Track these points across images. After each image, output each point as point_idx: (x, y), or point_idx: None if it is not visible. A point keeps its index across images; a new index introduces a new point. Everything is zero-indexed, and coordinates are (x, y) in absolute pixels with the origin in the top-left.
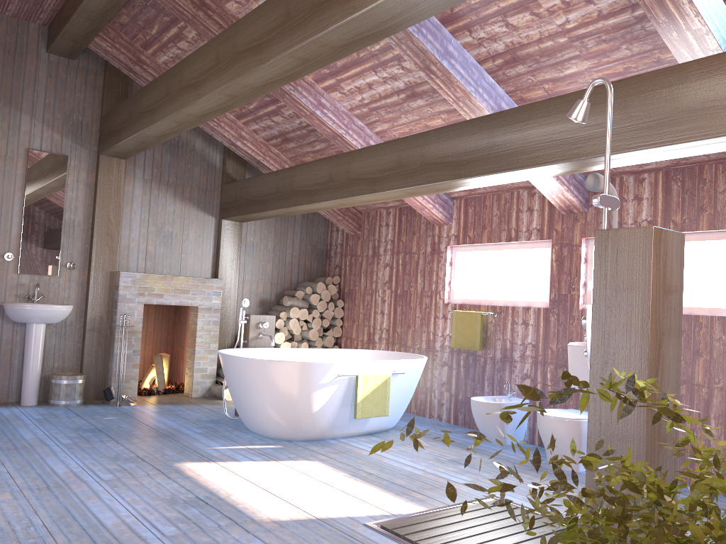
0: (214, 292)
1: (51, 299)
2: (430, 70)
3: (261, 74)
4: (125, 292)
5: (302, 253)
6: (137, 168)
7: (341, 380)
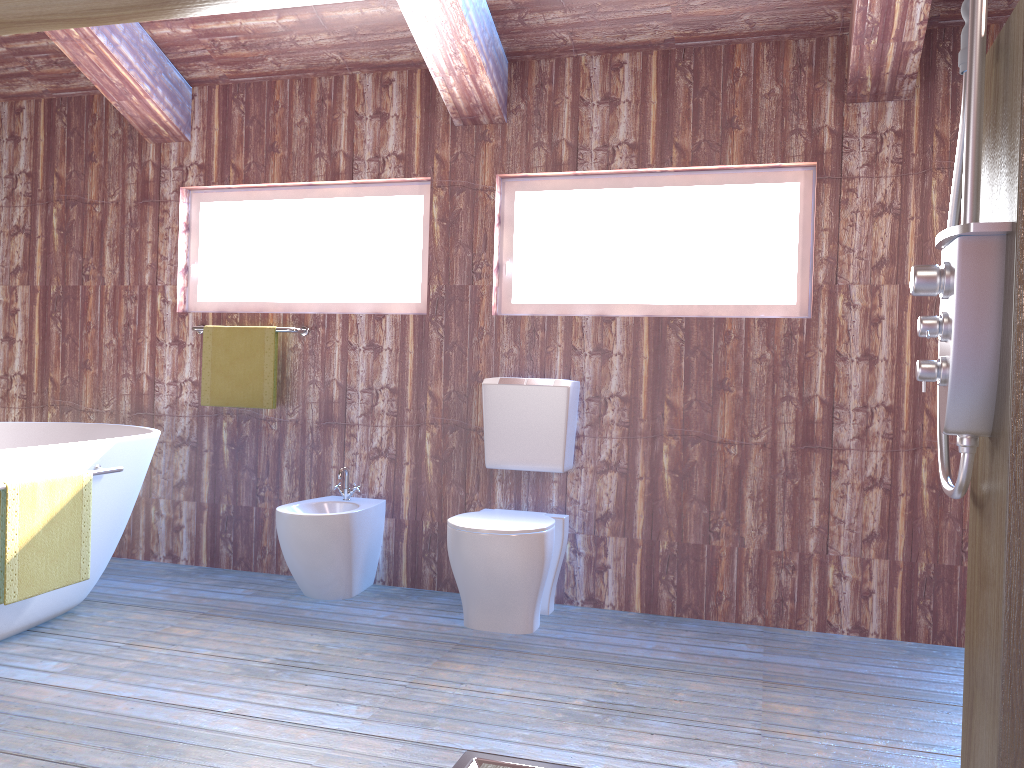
0: None
1: None
2: None
3: None
4: None
5: None
6: None
7: None
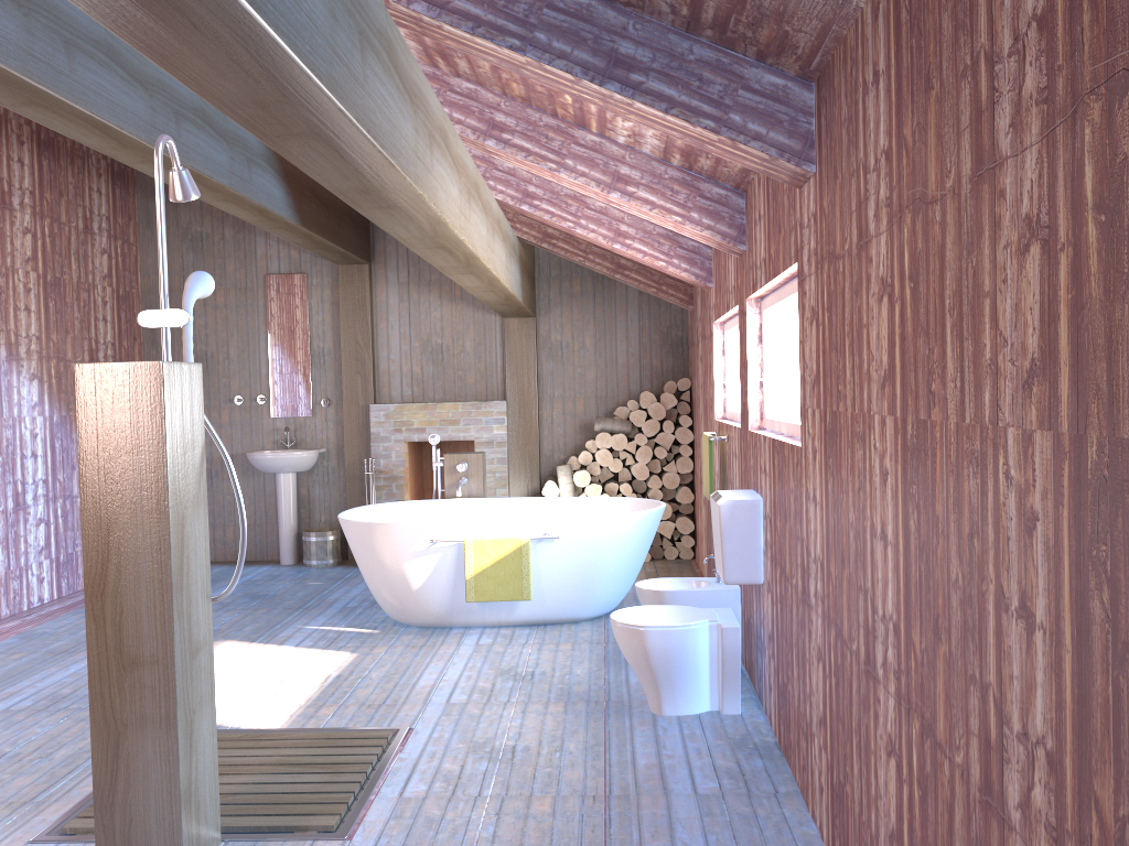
0: (495, 419)
1: (309, 444)
2: None
3: None
4: (377, 430)
5: (644, 347)
6: (389, 271)
7: (443, 547)
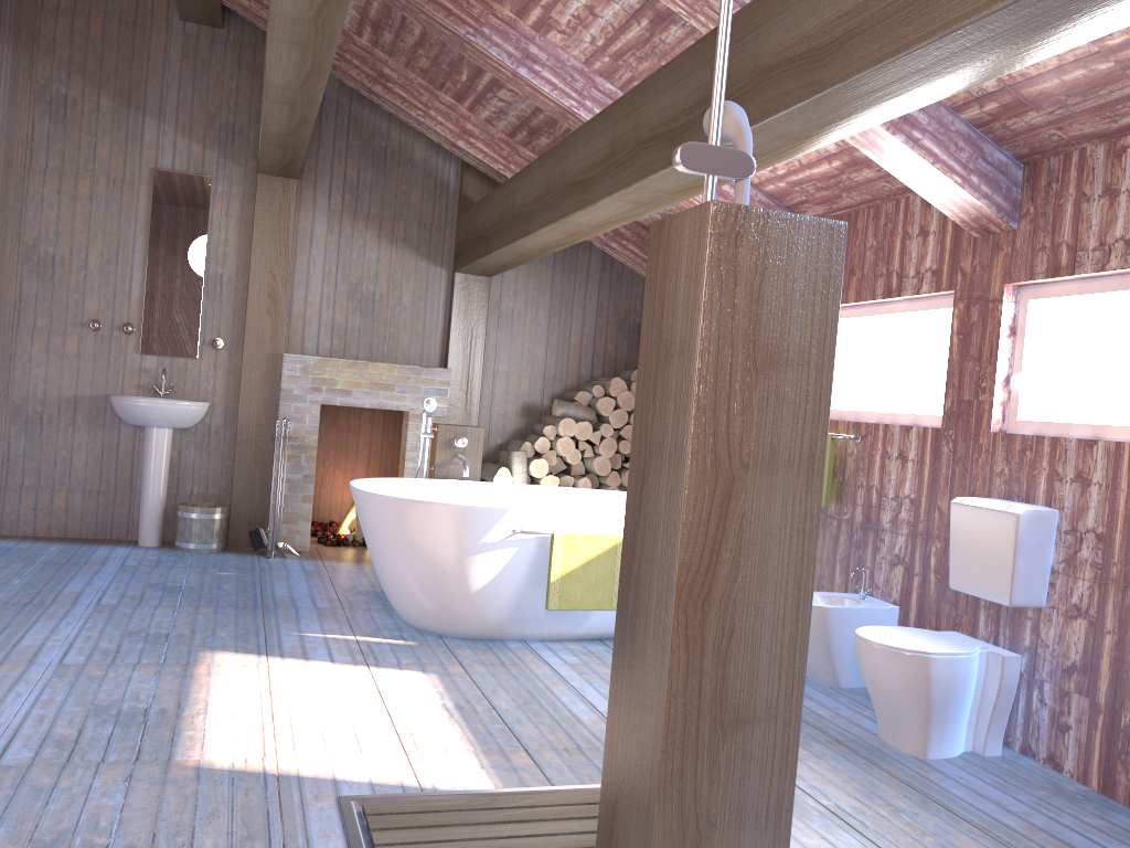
0: (436, 389)
1: (188, 394)
2: None
3: None
4: (290, 386)
5: (600, 329)
6: (318, 194)
7: (523, 540)
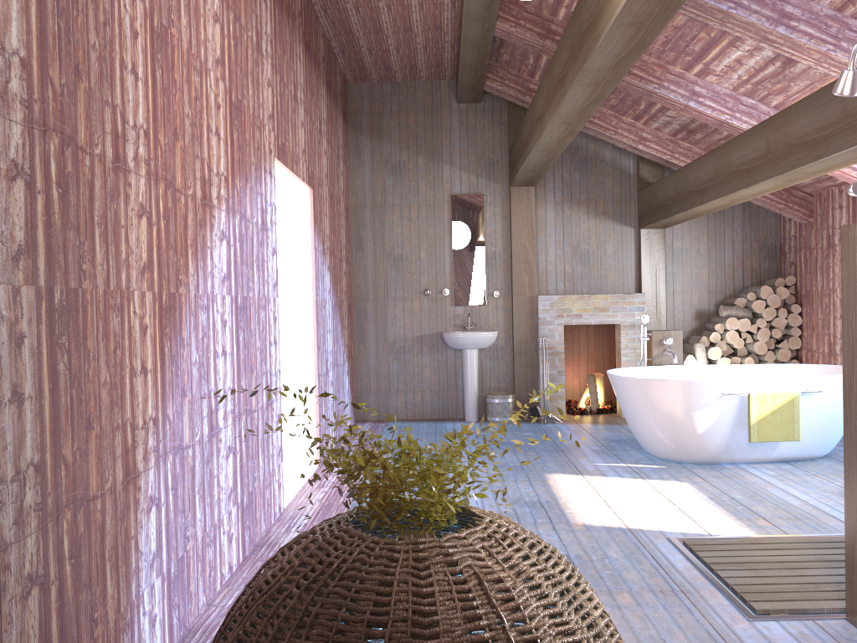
0: (636, 307)
1: (482, 327)
2: (769, 40)
3: (571, 103)
4: (544, 315)
5: (746, 252)
6: (547, 192)
7: (728, 399)
